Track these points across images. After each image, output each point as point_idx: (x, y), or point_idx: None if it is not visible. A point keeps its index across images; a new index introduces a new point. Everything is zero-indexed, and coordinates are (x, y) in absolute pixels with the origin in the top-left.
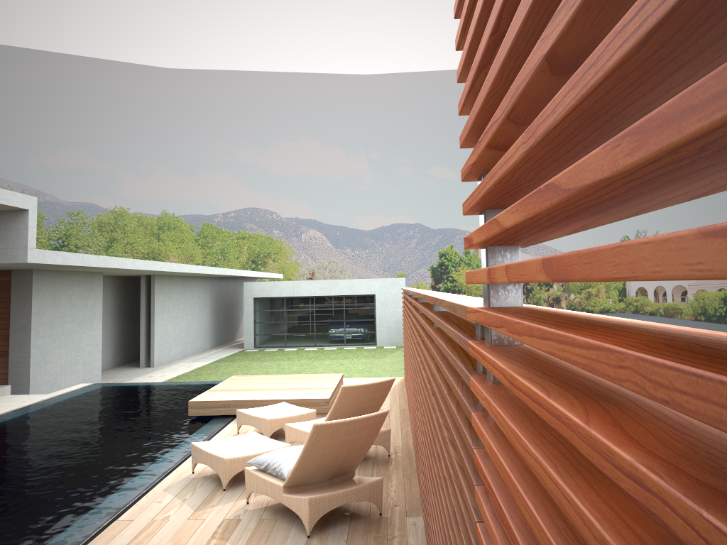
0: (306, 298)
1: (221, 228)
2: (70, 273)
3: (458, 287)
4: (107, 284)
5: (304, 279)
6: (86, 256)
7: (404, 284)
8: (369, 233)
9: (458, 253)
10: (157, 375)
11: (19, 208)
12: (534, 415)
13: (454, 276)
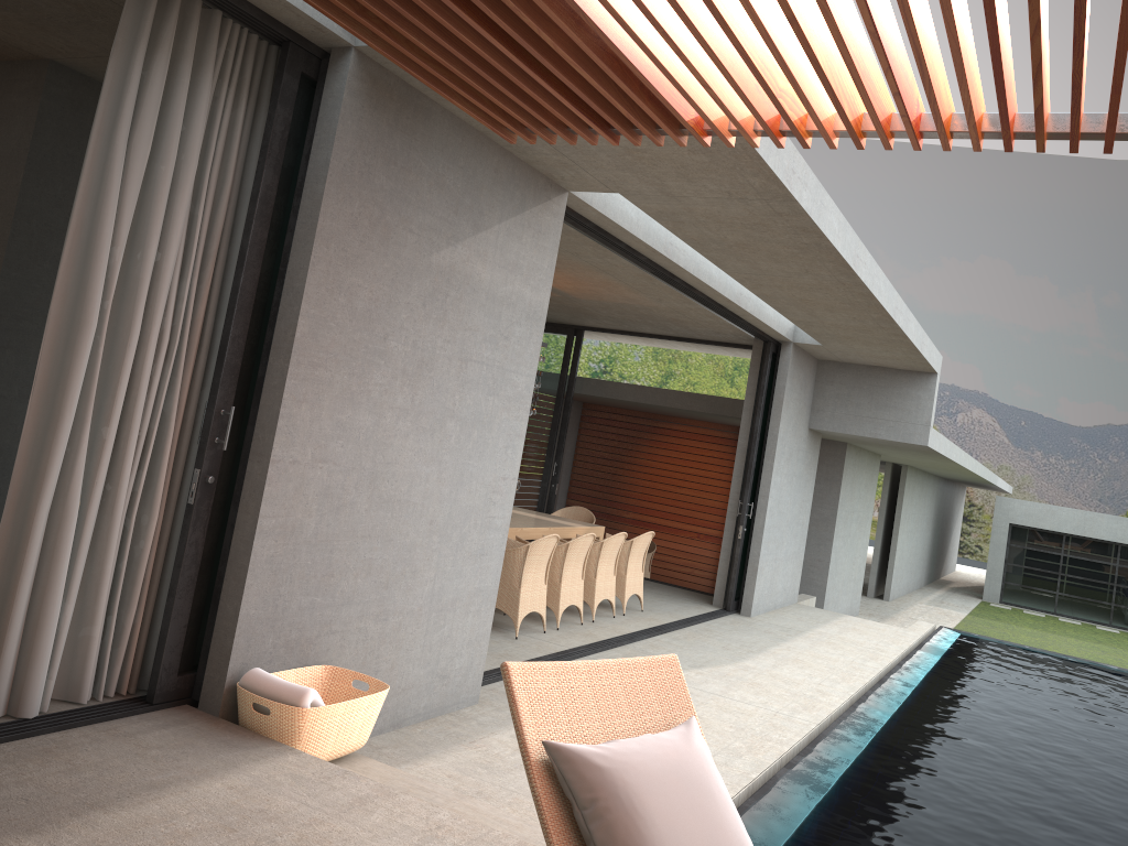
0: (1103, 543)
1: None
2: (864, 452)
3: None
4: None
5: None
6: (946, 441)
7: None
8: (1081, 431)
9: None
10: (921, 619)
11: (927, 371)
12: None
13: None
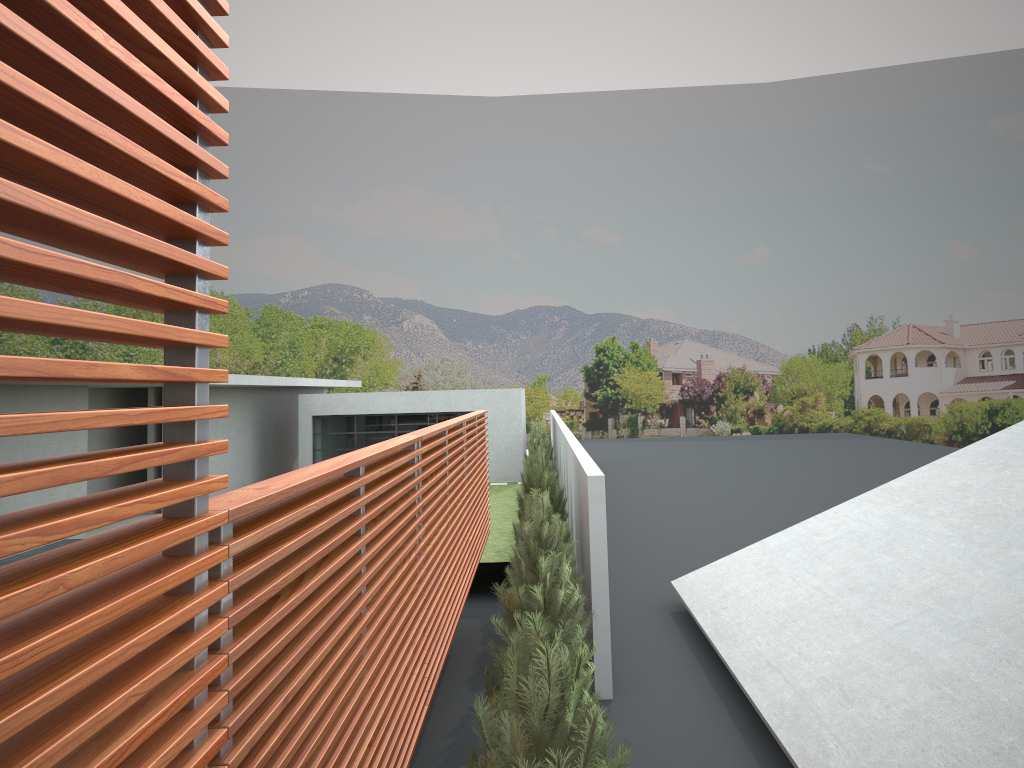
0: (385, 416)
1: (289, 312)
2: (39, 388)
3: (623, 394)
4: (101, 400)
5: (407, 384)
6: None
7: (519, 398)
8: (498, 319)
9: (622, 348)
10: None
11: None
12: (91, 635)
13: (616, 380)
